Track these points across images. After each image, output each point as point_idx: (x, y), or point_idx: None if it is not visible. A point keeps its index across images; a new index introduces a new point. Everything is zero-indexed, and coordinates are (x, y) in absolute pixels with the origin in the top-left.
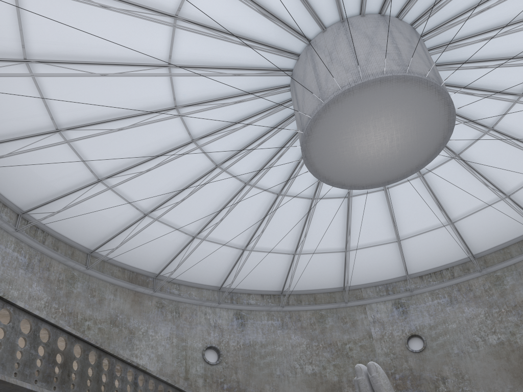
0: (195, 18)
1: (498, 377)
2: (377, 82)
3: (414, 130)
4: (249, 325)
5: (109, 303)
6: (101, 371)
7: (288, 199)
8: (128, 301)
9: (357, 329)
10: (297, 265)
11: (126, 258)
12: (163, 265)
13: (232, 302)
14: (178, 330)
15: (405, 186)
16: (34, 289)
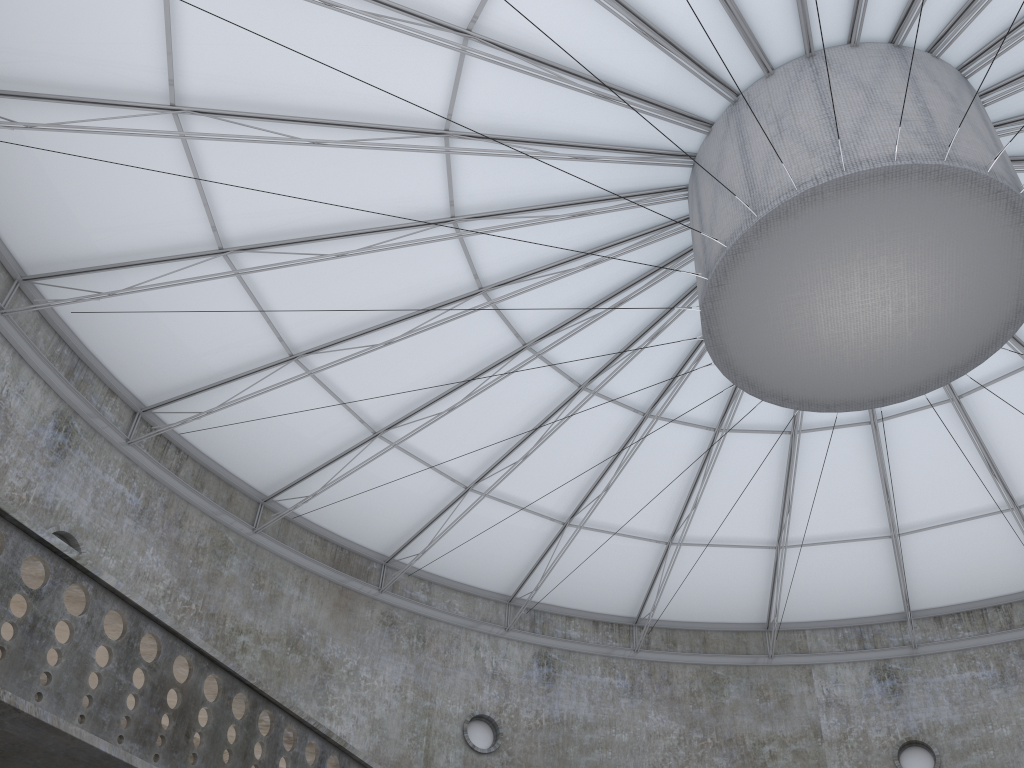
0: (506, 37)
1: None
2: (876, 178)
3: (951, 290)
4: (563, 682)
5: (289, 605)
6: (254, 736)
7: (666, 426)
8: (327, 605)
9: (789, 715)
10: (673, 568)
11: (332, 518)
12: (402, 541)
13: (532, 630)
14: (419, 674)
15: (918, 418)
16: (149, 560)
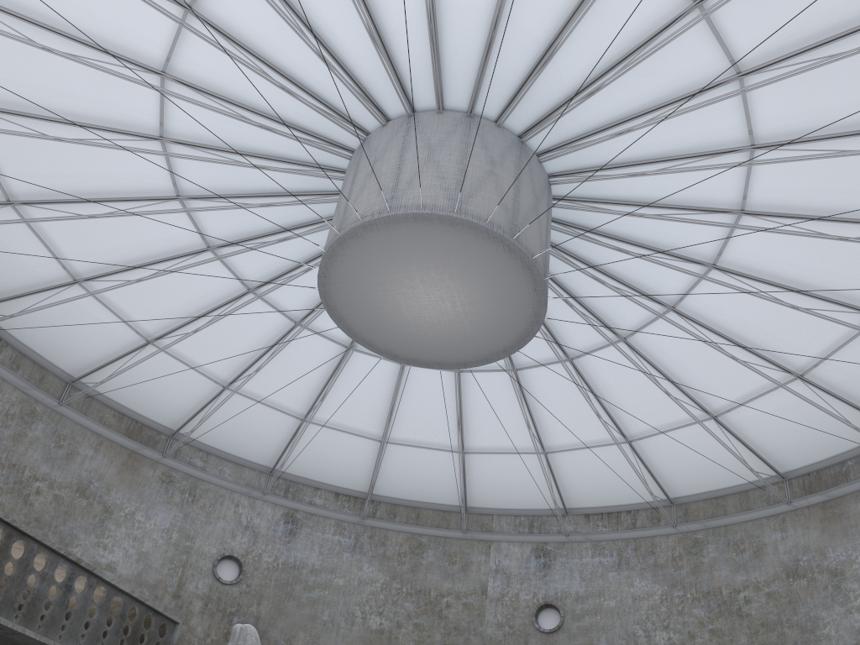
0: (194, 79)
1: None
2: (410, 219)
3: (486, 296)
4: (302, 536)
5: (83, 462)
6: (6, 558)
7: (366, 357)
8: (117, 463)
9: (467, 577)
10: (390, 459)
11: (128, 399)
12: (183, 420)
13: (285, 495)
14: (185, 521)
15: (548, 370)
16: None
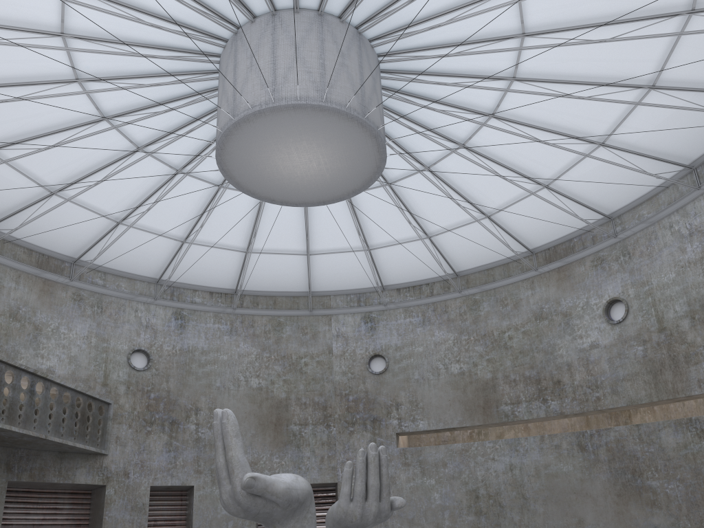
0: None
1: (451, 408)
2: (290, 108)
3: (342, 157)
4: (190, 328)
5: (9, 293)
6: None
7: (234, 192)
8: (36, 291)
9: (317, 342)
10: (252, 264)
11: (34, 237)
12: (82, 250)
13: (172, 299)
14: (99, 328)
15: (372, 192)
16: None
